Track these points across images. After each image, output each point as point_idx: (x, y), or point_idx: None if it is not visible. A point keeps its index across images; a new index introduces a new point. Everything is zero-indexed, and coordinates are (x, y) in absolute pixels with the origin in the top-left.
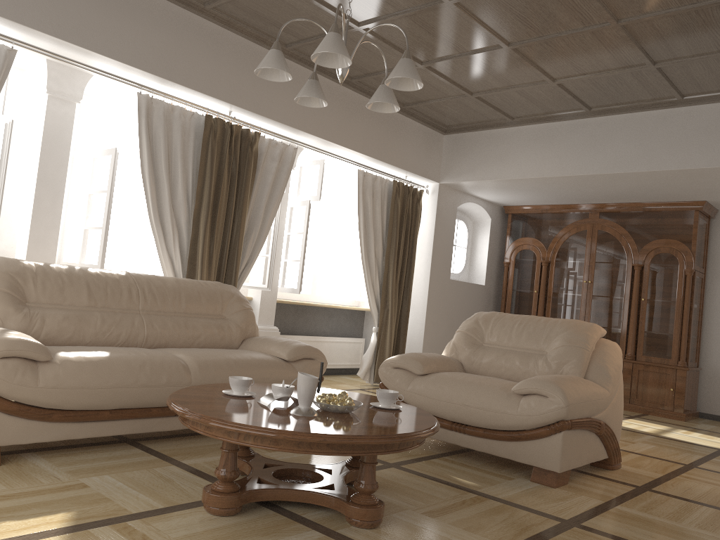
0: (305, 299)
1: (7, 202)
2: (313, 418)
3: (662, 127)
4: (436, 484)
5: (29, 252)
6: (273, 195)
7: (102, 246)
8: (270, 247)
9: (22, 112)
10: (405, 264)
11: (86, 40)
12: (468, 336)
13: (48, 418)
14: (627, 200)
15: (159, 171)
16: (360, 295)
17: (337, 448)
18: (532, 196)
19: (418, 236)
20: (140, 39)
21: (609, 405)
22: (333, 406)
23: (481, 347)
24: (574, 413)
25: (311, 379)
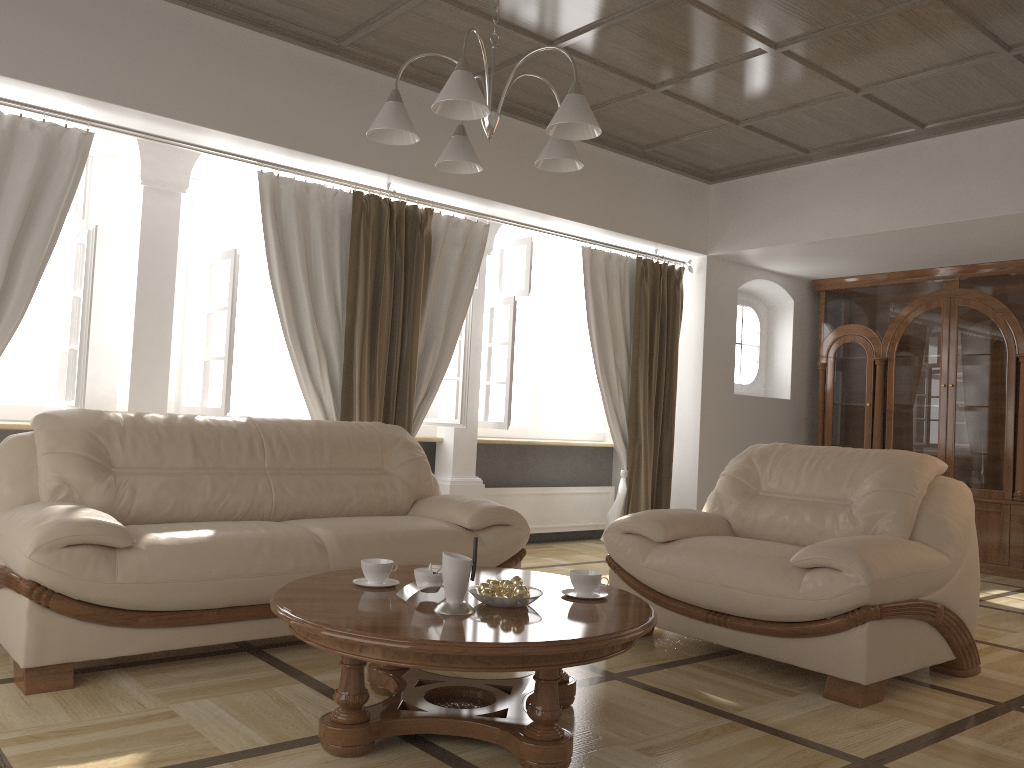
0: (523, 436)
1: (104, 332)
2: (463, 618)
3: None
4: (673, 704)
5: (132, 397)
6: (458, 294)
7: (225, 382)
8: (461, 366)
9: (116, 211)
10: (662, 377)
11: (181, 109)
12: (737, 481)
13: (133, 622)
14: (1001, 258)
15: (295, 275)
16: (605, 425)
17: (487, 662)
18: (851, 263)
19: (681, 335)
20: (253, 100)
21: (953, 578)
22: (496, 599)
23: (757, 497)
24: (885, 595)
25: (460, 562)
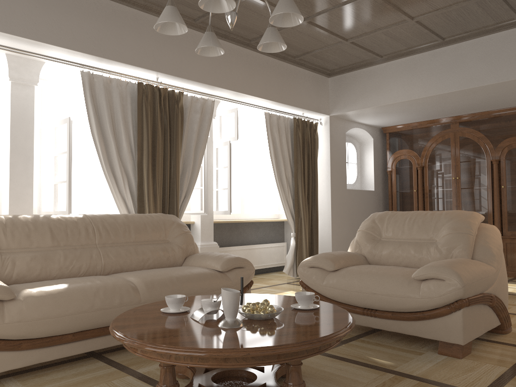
0: (236, 218)
1: None
2: (238, 330)
3: (506, 45)
4: (357, 367)
5: (10, 207)
6: (199, 140)
7: (67, 196)
8: (203, 180)
9: None
10: (310, 182)
11: (31, 33)
12: (368, 234)
13: (17, 347)
14: (480, 110)
15: (106, 131)
16: (279, 209)
17: (261, 359)
18: (404, 116)
19: (317, 159)
20: (76, 28)
21: (497, 279)
22: (257, 315)
23: (380, 242)
24: (470, 292)
25: (233, 293)
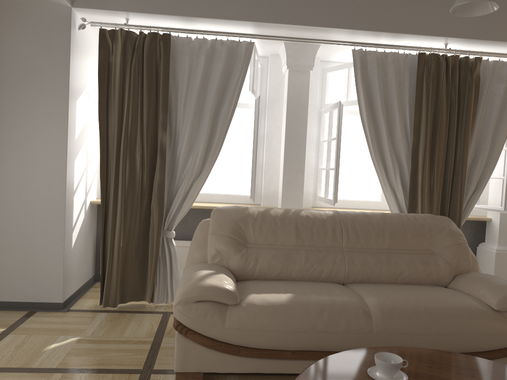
0: None
1: (273, 155)
2: None
3: None
4: None
5: (283, 193)
6: (502, 118)
7: (334, 184)
8: (505, 169)
9: (279, 86)
10: None
11: (300, 18)
12: None
13: (236, 353)
14: None
15: (377, 114)
16: None
17: None
18: None
19: None
20: (346, 2)
21: None
22: None
23: None
24: None
25: None
